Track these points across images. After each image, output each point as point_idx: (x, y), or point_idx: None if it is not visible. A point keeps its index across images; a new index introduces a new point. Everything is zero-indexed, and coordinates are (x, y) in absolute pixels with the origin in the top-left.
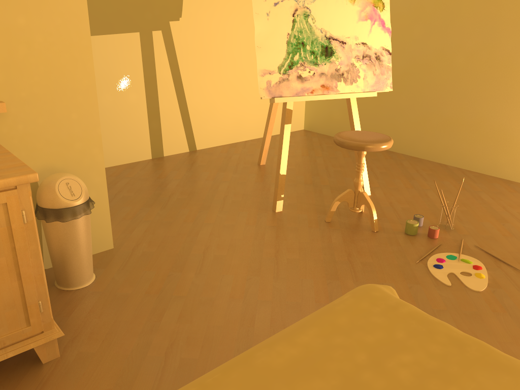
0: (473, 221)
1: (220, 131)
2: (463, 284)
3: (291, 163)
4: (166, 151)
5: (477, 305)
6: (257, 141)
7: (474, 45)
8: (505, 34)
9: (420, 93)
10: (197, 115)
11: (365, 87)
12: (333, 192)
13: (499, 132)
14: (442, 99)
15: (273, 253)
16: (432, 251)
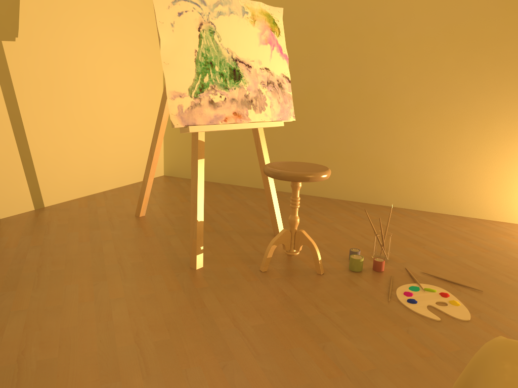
0: (397, 248)
1: (72, 181)
2: (449, 316)
3: (175, 211)
4: (4, 211)
5: (481, 336)
6: (118, 191)
7: (344, 80)
8: (372, 69)
9: (295, 128)
10: (43, 162)
11: (272, 115)
12: (244, 237)
13: (376, 161)
14: (318, 133)
15: (230, 323)
16: (392, 285)
